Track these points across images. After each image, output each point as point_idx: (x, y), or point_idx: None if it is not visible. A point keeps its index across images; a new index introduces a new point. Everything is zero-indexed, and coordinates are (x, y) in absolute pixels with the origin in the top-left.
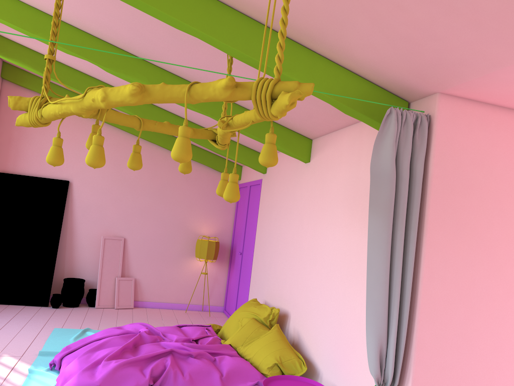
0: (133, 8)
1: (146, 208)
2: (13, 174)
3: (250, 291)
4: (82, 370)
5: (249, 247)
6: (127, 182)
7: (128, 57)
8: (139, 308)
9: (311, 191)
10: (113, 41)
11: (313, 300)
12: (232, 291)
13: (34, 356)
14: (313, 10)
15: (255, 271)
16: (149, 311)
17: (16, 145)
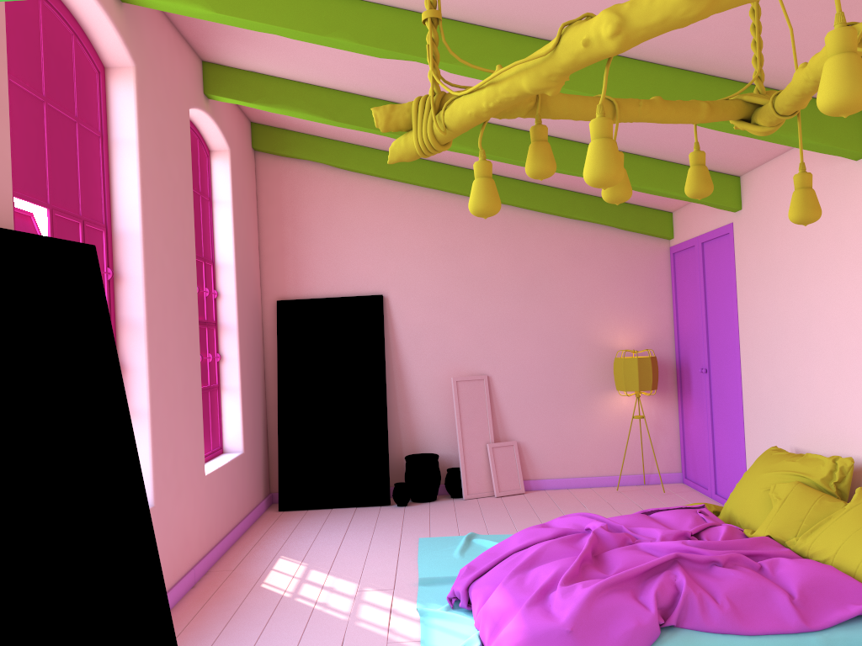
0: None
1: (515, 319)
2: (298, 300)
3: (748, 436)
4: (525, 605)
5: (724, 356)
6: (474, 280)
7: (485, 34)
8: (535, 492)
9: None
10: (458, 11)
11: None
12: (697, 442)
13: (412, 586)
14: None
15: (752, 397)
16: (553, 495)
17: (293, 253)
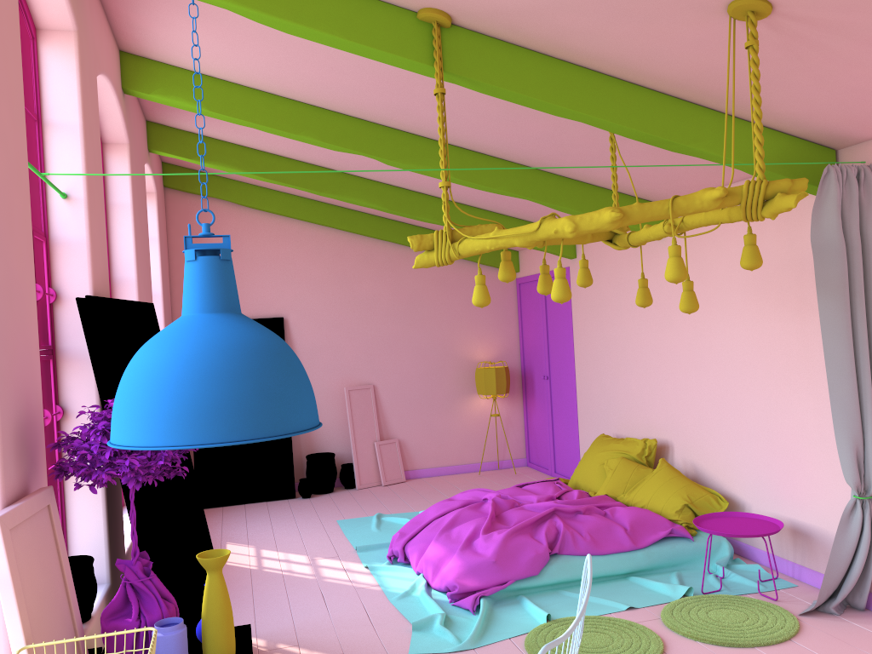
0: (462, 89)
1: (395, 337)
2: None
3: (581, 427)
4: (459, 549)
5: (562, 366)
6: (361, 305)
7: (416, 140)
8: (413, 480)
9: None
10: (398, 124)
11: (714, 417)
12: (539, 433)
13: (352, 553)
14: (738, 74)
15: (584, 398)
16: (429, 481)
17: None
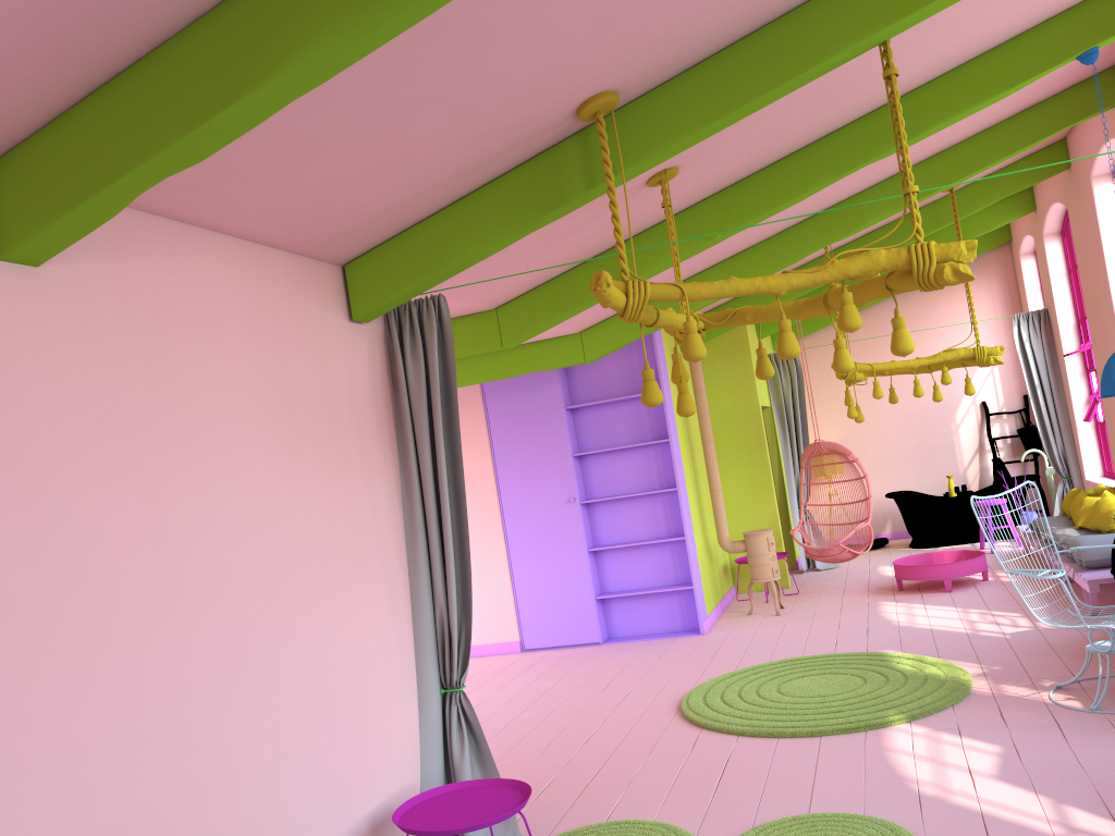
0: None
1: None
2: None
3: None
4: None
5: None
6: None
7: None
8: None
9: (94, 385)
10: None
11: (226, 723)
12: None
13: None
14: None
15: None
16: None
17: None
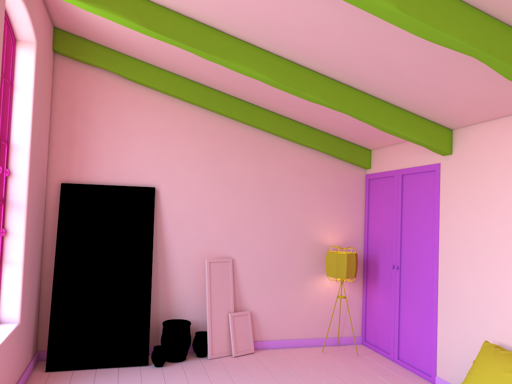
0: None
1: (256, 216)
2: (81, 184)
3: (442, 323)
4: None
5: (418, 259)
6: (228, 183)
7: None
8: (261, 352)
9: None
10: None
11: None
12: (381, 317)
13: None
14: None
15: (450, 295)
16: (276, 355)
17: (80, 144)
